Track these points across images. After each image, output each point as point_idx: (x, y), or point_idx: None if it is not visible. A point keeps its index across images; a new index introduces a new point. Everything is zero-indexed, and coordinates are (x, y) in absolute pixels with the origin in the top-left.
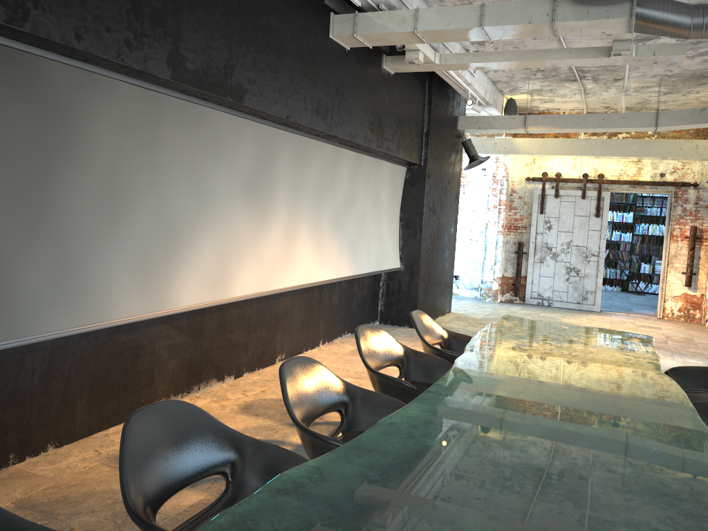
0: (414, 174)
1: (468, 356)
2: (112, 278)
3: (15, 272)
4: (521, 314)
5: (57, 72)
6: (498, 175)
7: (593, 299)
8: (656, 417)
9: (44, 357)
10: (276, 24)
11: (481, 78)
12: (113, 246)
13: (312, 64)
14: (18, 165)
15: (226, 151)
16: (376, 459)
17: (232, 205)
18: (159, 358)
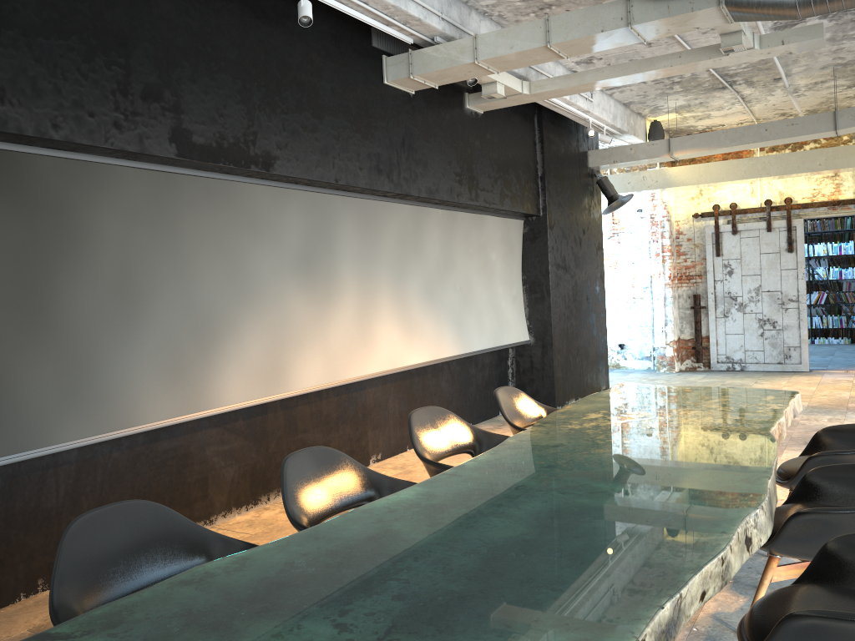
0: (533, 227)
1: (529, 432)
2: (134, 379)
3: (15, 381)
4: (700, 384)
5: (45, 167)
6: (656, 215)
7: (798, 356)
8: (707, 483)
9: (69, 471)
10: (308, 79)
11: (604, 102)
12: (132, 345)
13: (364, 117)
14: (8, 268)
15: (266, 227)
16: (317, 546)
17: (282, 286)
18: (212, 466)
